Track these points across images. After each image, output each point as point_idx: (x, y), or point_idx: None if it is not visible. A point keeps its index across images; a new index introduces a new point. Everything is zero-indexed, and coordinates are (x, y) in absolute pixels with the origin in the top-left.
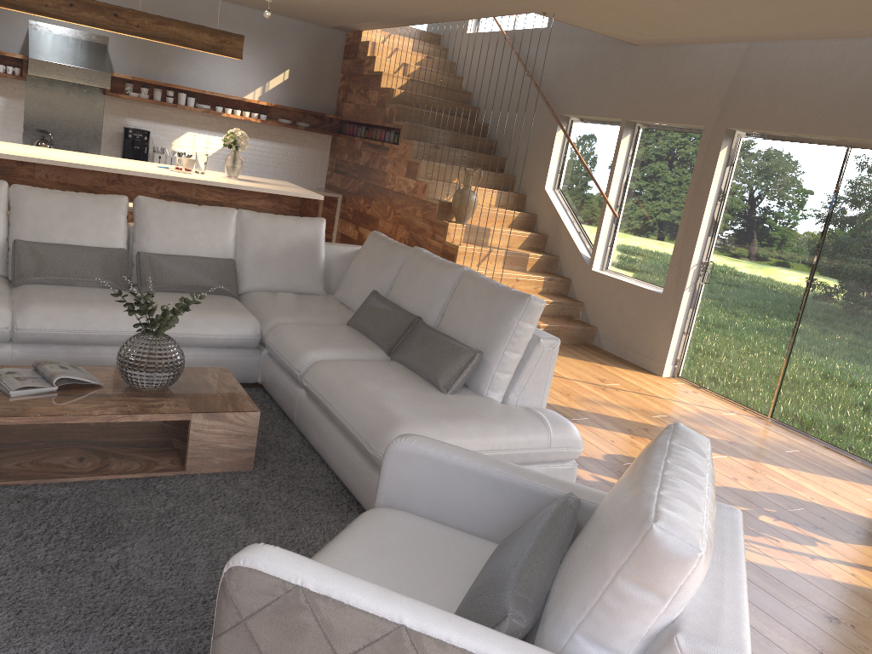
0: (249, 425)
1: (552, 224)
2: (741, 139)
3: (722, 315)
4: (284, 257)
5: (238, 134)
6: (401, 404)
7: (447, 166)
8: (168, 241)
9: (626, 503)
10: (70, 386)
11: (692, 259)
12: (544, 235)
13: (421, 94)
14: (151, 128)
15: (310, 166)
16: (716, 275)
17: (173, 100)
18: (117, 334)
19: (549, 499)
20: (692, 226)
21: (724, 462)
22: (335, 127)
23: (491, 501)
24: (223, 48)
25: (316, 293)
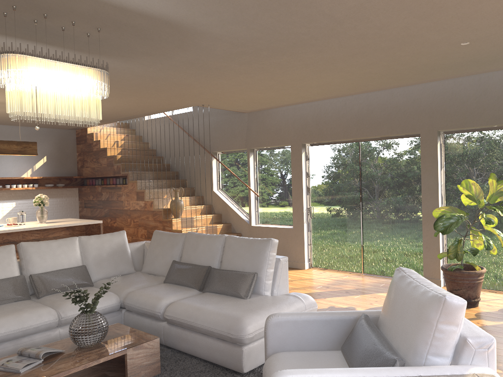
0: (155, 346)
1: (222, 207)
2: (309, 147)
3: (325, 230)
4: (110, 256)
5: (43, 196)
6: (233, 309)
7: (159, 190)
8: (45, 264)
9: (418, 298)
10: (47, 357)
11: (303, 207)
12: (220, 214)
13: (131, 155)
14: None
15: (68, 207)
16: (316, 212)
17: None
18: (43, 323)
19: (352, 320)
20: (298, 191)
21: (361, 298)
22: (79, 182)
23: (325, 331)
24: (25, 150)
25: (131, 272)
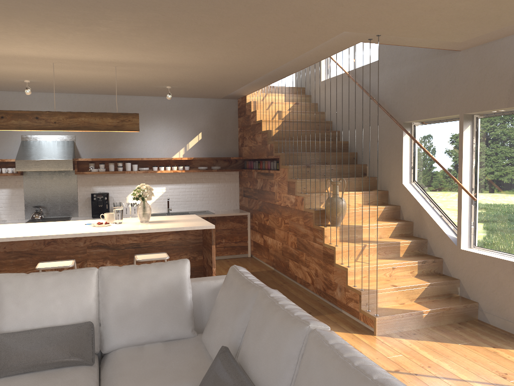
0: None
1: (415, 212)
2: None
3: None
4: (147, 307)
5: (143, 187)
6: None
7: (318, 180)
8: (22, 315)
9: None
10: None
11: None
12: (410, 222)
13: (292, 130)
14: (110, 190)
15: (226, 195)
16: None
17: (122, 168)
18: None
19: None
20: None
21: None
22: (239, 164)
23: None
24: (123, 125)
25: (185, 337)
